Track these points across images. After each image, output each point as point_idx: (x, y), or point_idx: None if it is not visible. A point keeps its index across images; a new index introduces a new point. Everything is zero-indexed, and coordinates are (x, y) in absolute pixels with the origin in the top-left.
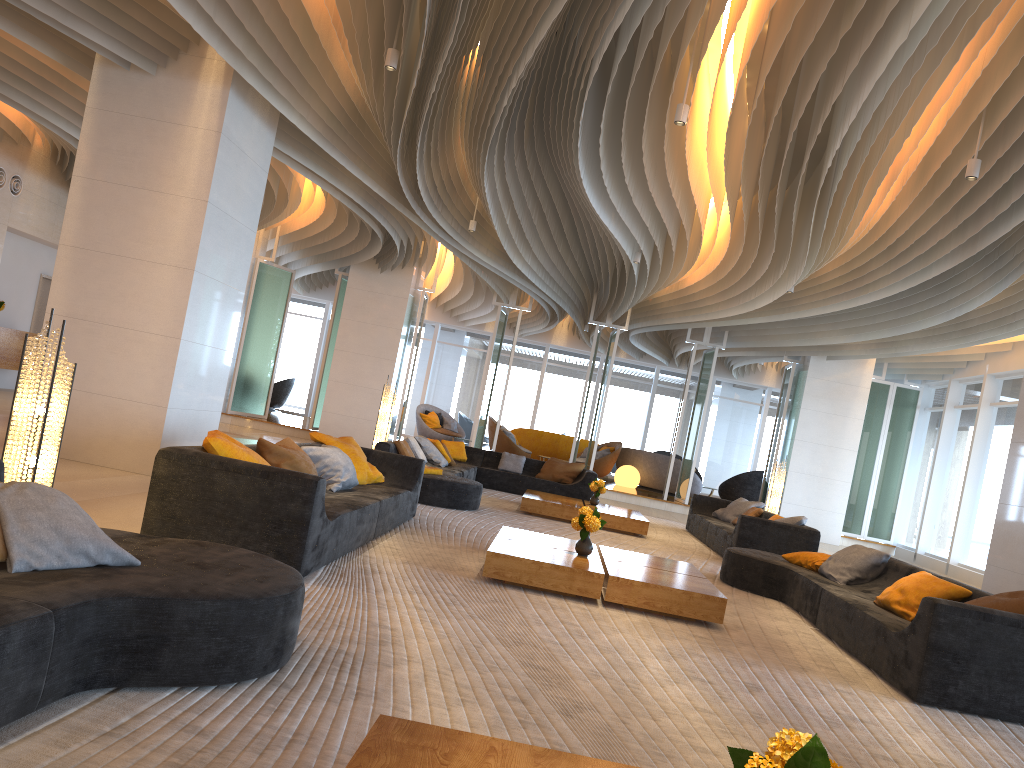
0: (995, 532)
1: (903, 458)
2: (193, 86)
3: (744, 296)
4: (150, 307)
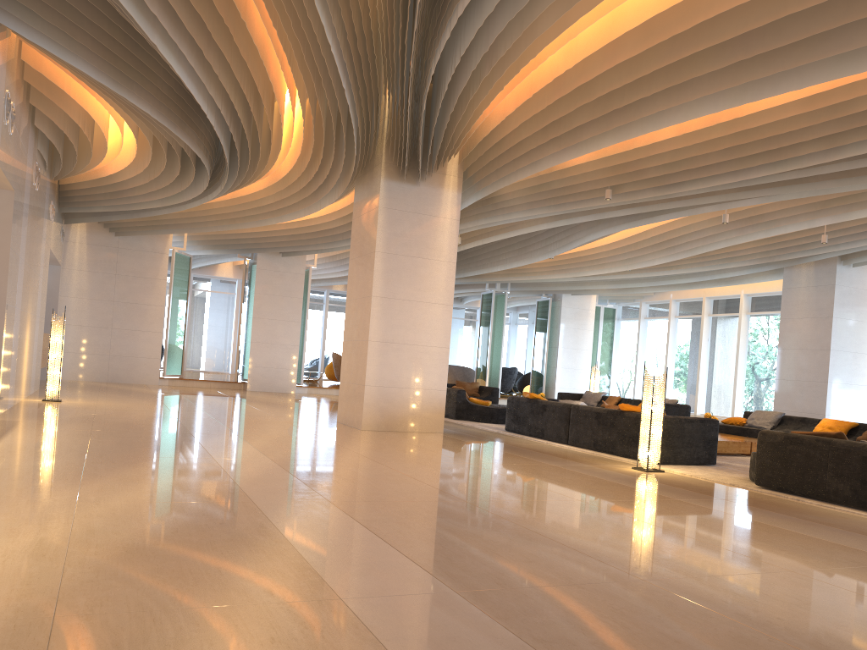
0: (776, 393)
1: (611, 351)
2: (441, 192)
3: (574, 268)
4: (430, 330)
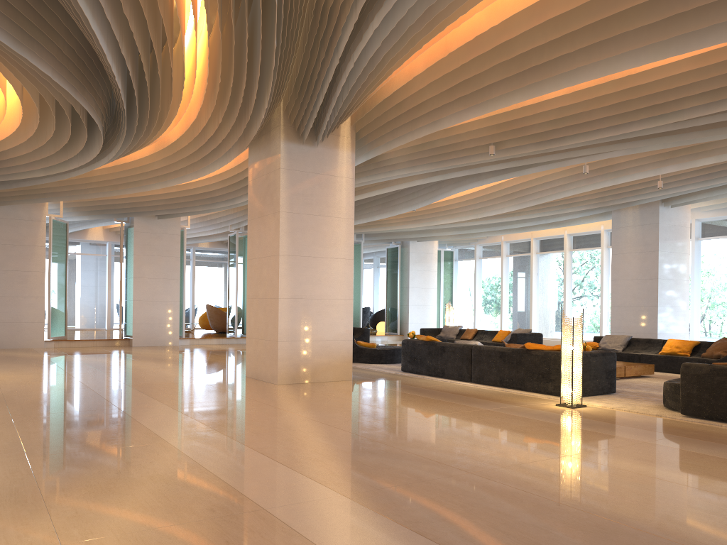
0: (612, 318)
1: (451, 288)
2: (336, 152)
3: (427, 218)
4: (335, 284)
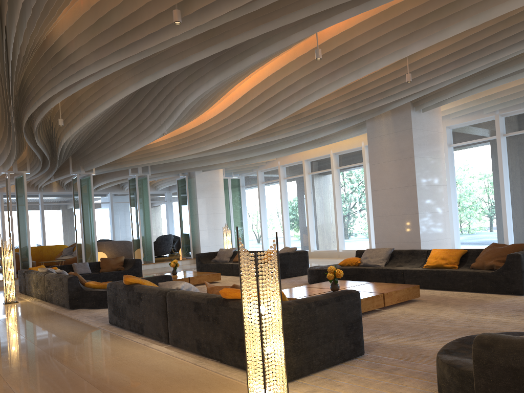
0: (376, 229)
1: (241, 211)
2: None
3: (194, 145)
4: None
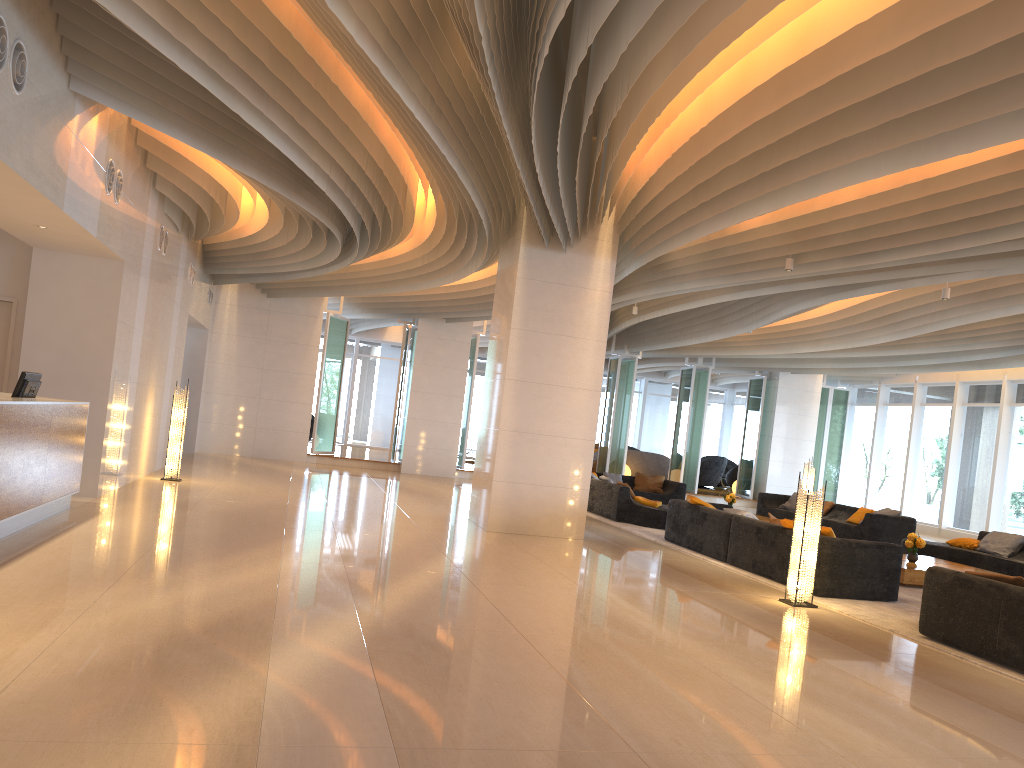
0: None
1: (840, 442)
2: (591, 260)
3: (785, 343)
4: (572, 420)
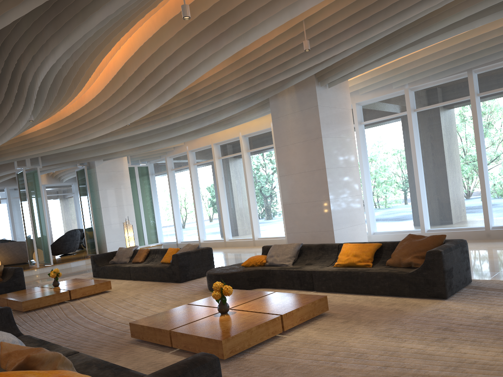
0: (286, 218)
1: (151, 201)
2: None
3: (80, 132)
4: None
